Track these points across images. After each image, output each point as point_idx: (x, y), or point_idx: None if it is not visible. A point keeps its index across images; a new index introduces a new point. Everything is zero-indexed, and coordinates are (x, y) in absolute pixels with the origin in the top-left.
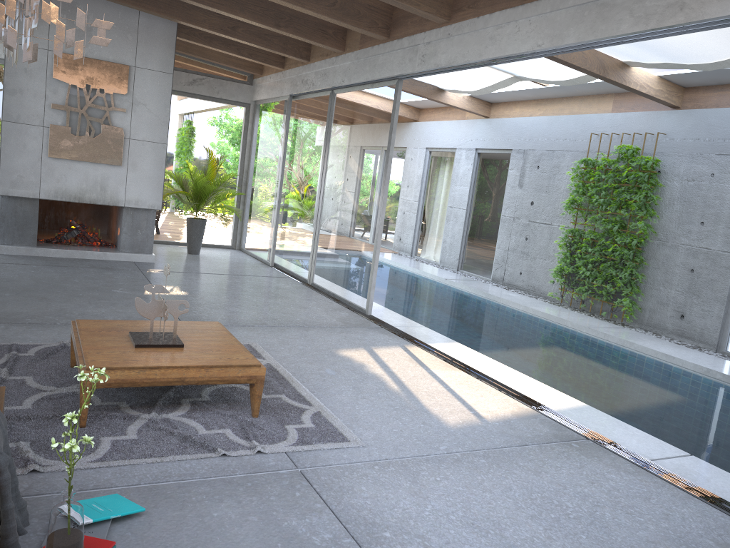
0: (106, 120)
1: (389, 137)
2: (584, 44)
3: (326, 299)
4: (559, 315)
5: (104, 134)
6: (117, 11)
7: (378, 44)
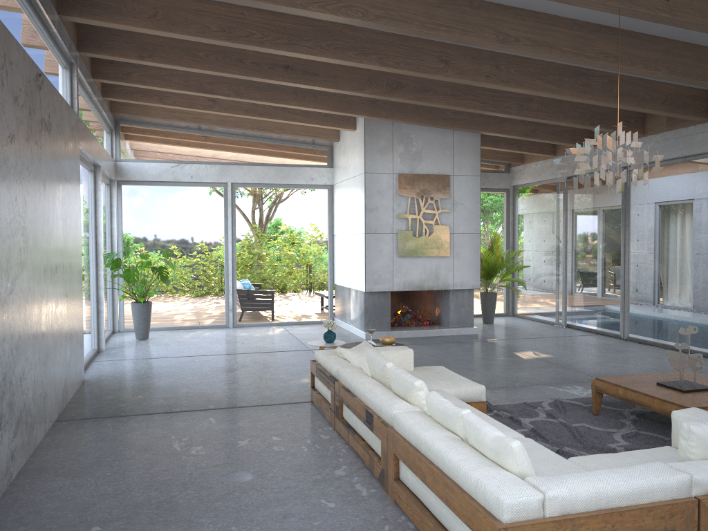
0: (436, 221)
1: None
2: None
3: (661, 349)
4: None
5: (435, 232)
6: (438, 134)
7: (694, 125)
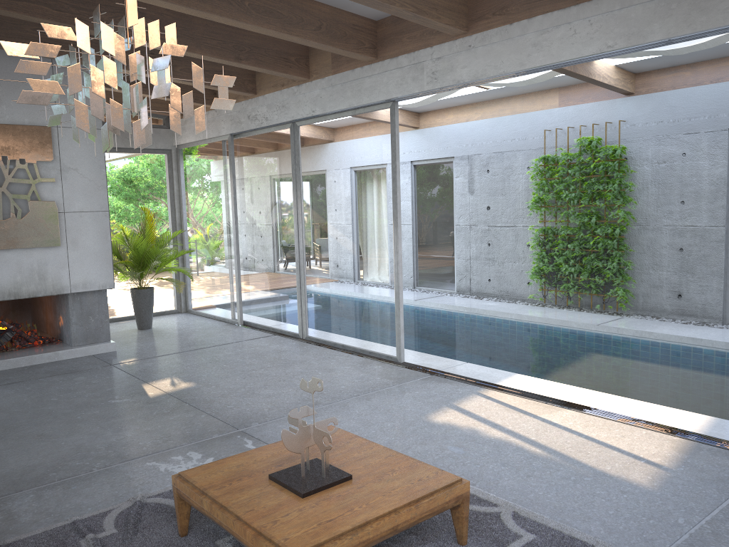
0: (33, 195)
1: (393, 165)
2: (672, 39)
3: (340, 353)
4: (558, 317)
5: (33, 212)
6: None
7: (361, 66)
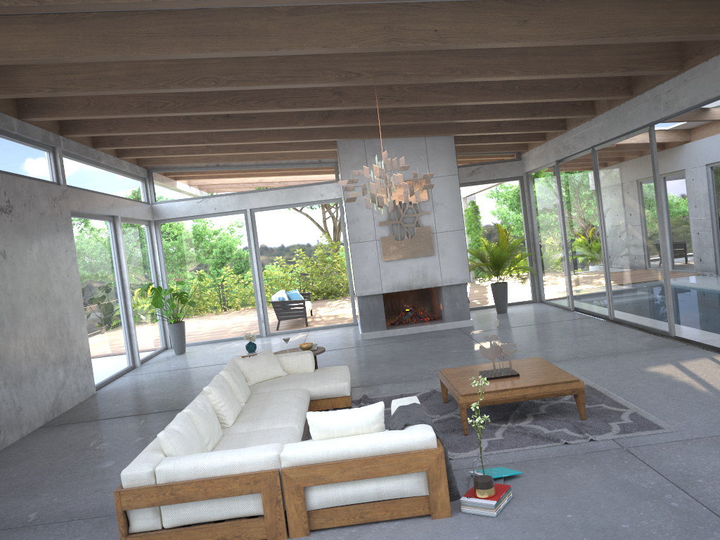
0: (417, 223)
1: (653, 176)
2: None
3: (629, 329)
4: None
5: (417, 234)
6: (409, 141)
7: (623, 102)
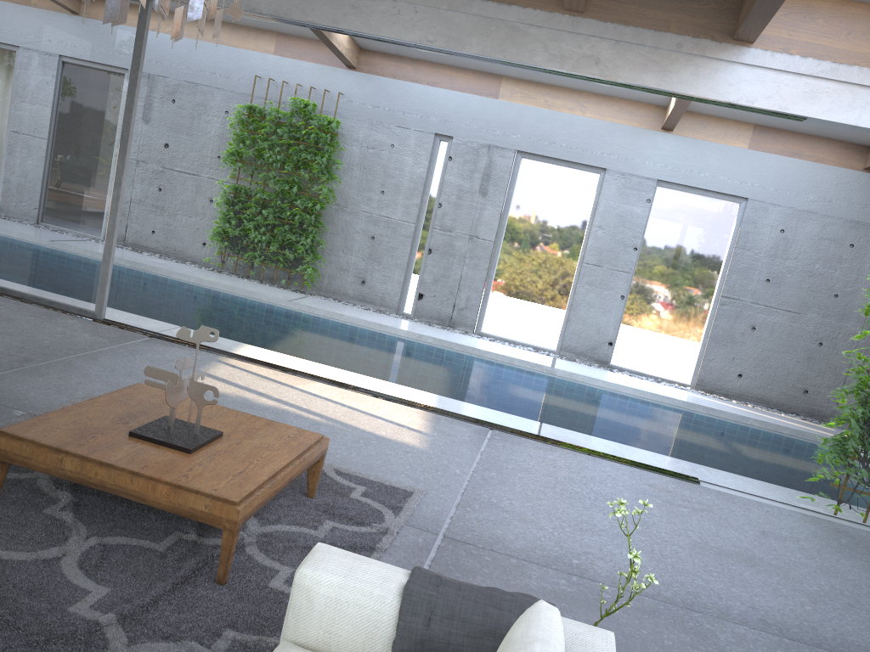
0: None
1: (132, 76)
2: (483, 57)
3: (2, 298)
4: (245, 287)
5: None
6: None
7: None
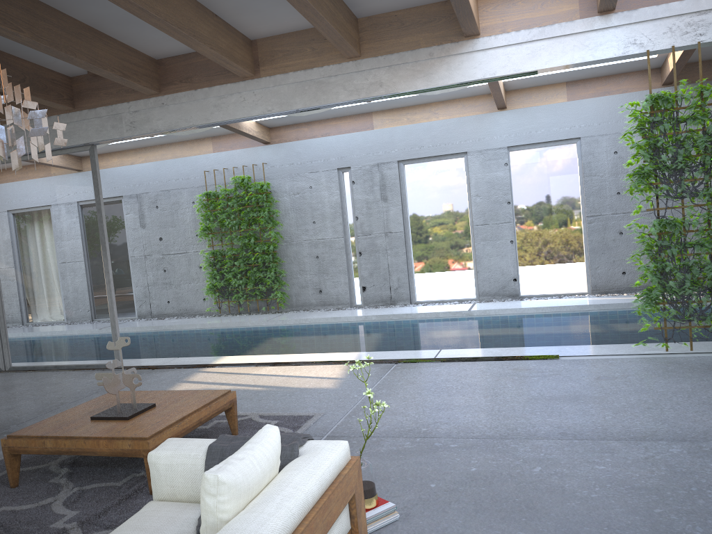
0: None
1: (97, 198)
2: (308, 108)
3: (55, 372)
4: (236, 320)
5: None
6: None
7: (58, 114)
